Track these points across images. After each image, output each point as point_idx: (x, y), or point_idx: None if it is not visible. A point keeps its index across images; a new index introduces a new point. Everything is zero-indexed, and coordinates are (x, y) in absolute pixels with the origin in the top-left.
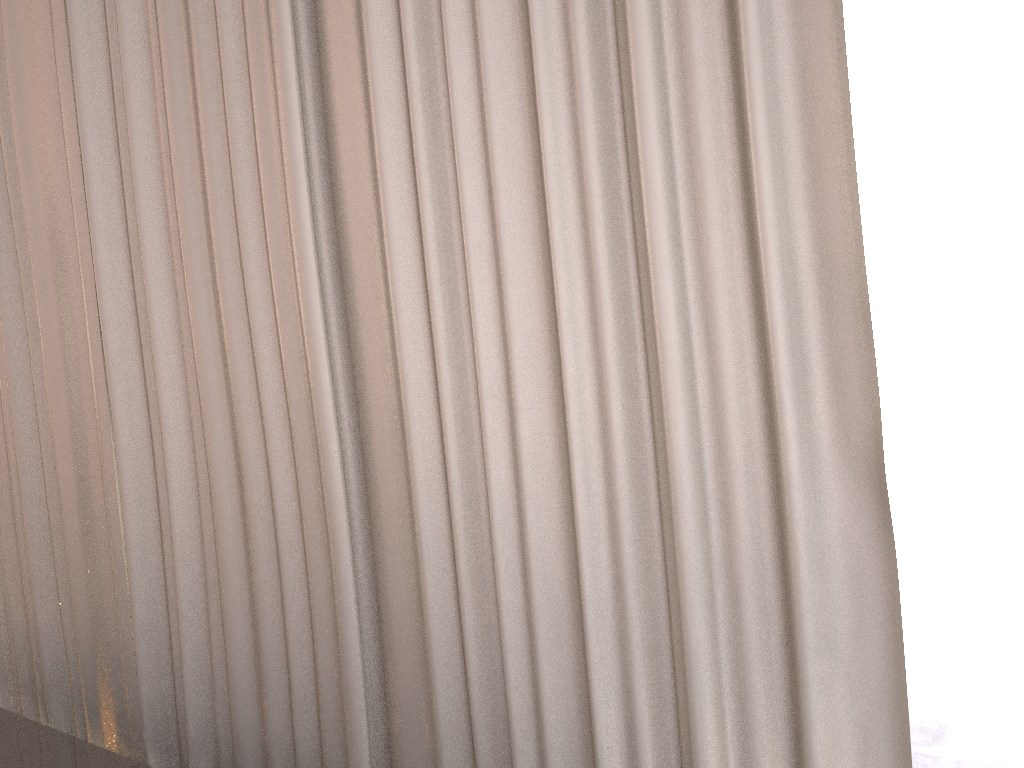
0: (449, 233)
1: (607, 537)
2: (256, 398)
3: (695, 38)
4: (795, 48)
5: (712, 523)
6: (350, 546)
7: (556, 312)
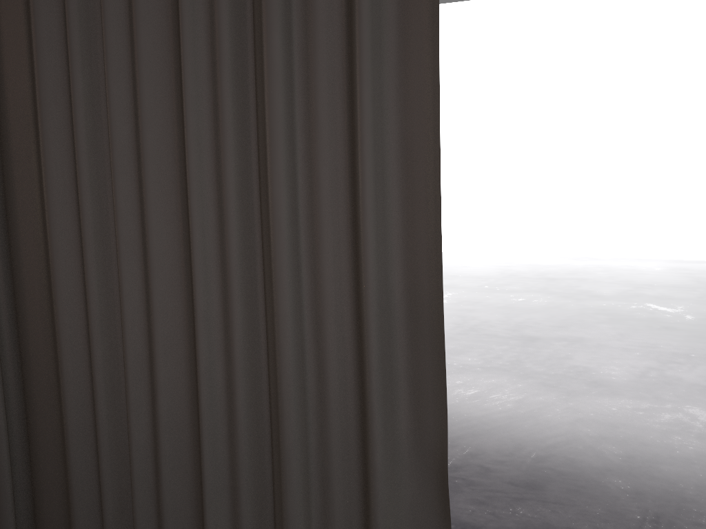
0: (106, 224)
1: (229, 495)
2: None
3: (320, 101)
4: (400, 126)
5: (313, 493)
6: (10, 477)
7: (194, 310)
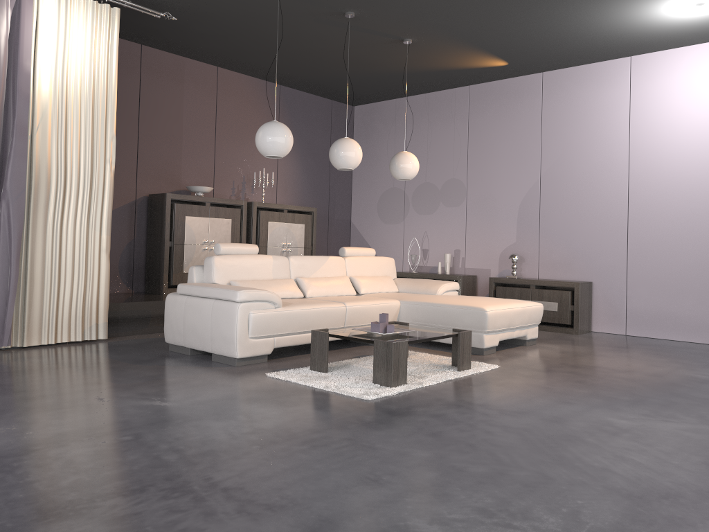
0: None
1: None
2: None
3: None
4: None
5: None
6: None
7: None
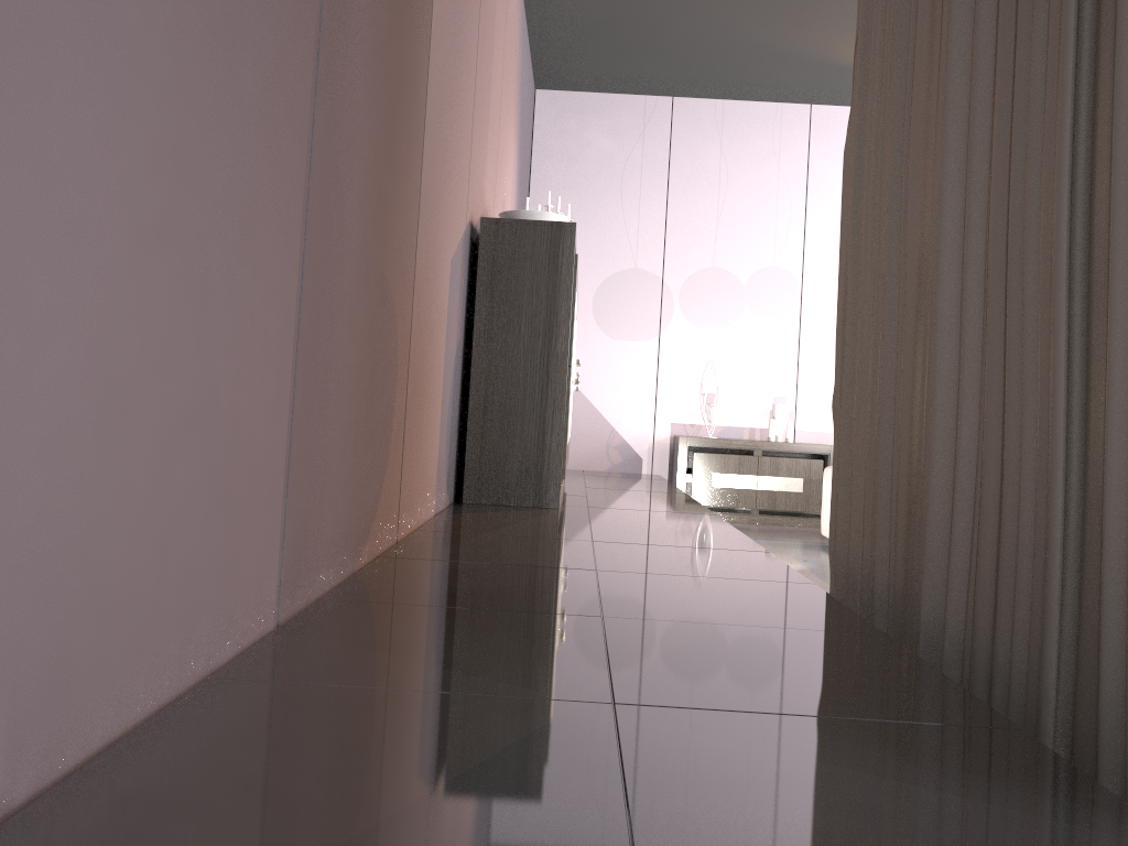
0: None
1: None
2: (1021, 367)
3: None
4: None
5: None
6: (1062, 492)
7: None
